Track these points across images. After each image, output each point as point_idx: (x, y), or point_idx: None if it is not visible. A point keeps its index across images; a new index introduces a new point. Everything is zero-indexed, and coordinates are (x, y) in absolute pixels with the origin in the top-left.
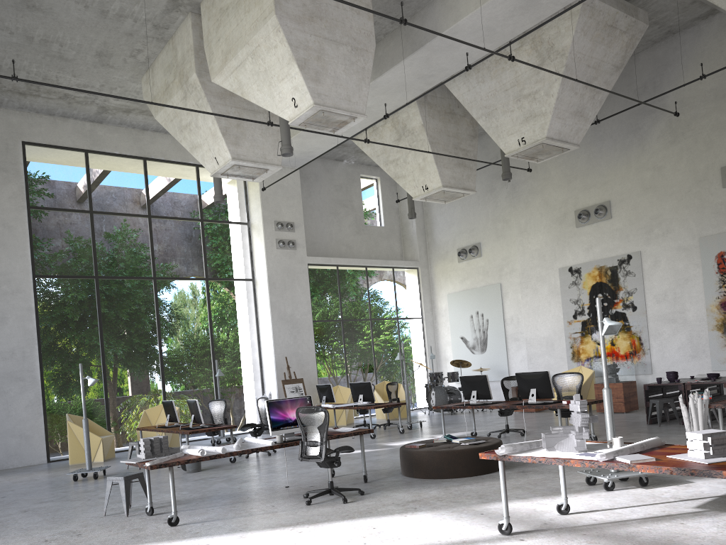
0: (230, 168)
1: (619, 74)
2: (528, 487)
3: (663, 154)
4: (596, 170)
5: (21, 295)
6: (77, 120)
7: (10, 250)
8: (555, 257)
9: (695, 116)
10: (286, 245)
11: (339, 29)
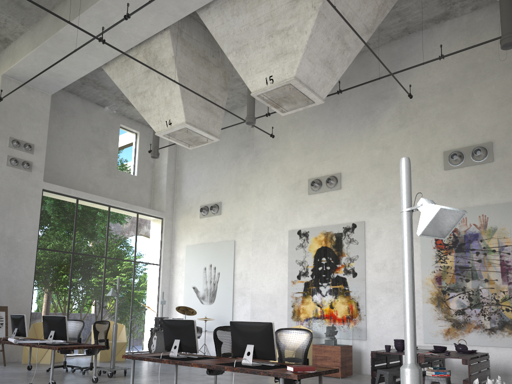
0: None
1: (368, 38)
2: None
3: (392, 135)
4: (331, 145)
5: None
6: None
7: None
8: (286, 219)
9: (423, 105)
10: (20, 165)
11: None
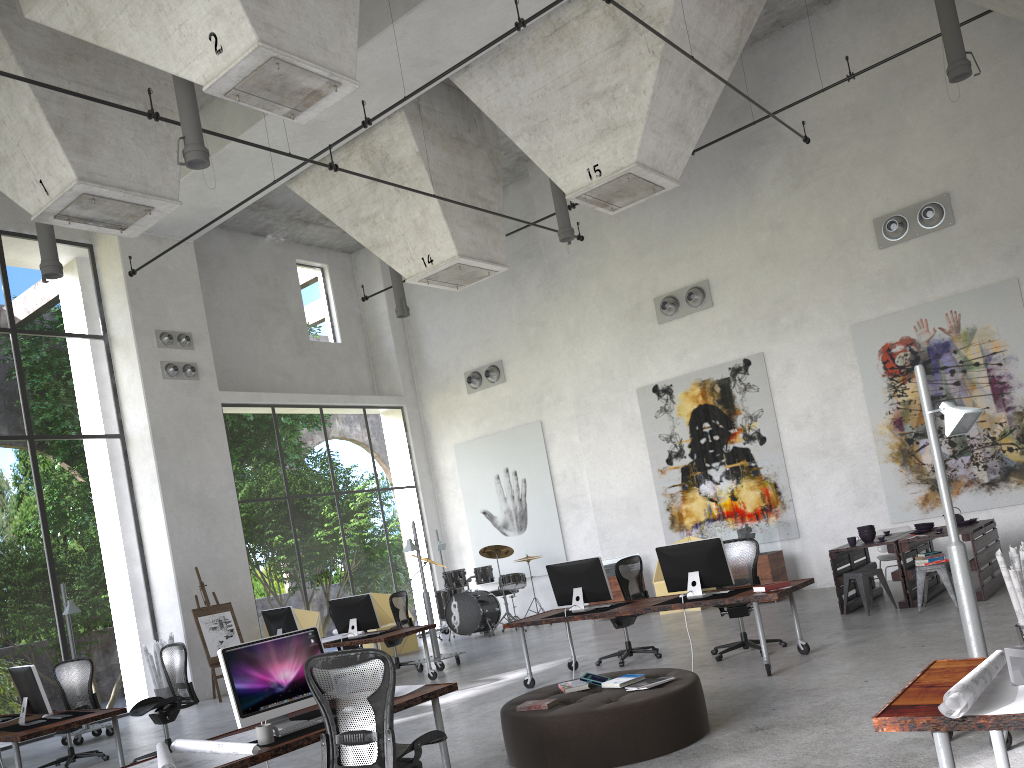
0: (75, 201)
1: (731, 69)
2: (823, 765)
3: (784, 204)
4: (682, 235)
5: None
6: None
7: None
8: (629, 372)
9: (826, 147)
10: (181, 373)
11: None
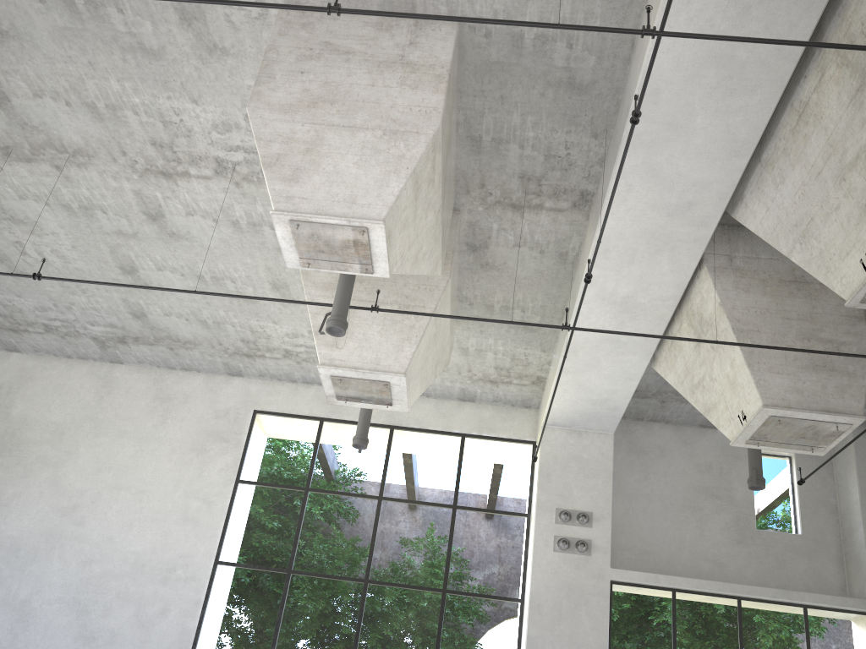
0: (332, 383)
1: None
2: None
3: None
4: None
5: (194, 584)
6: (322, 386)
7: (201, 528)
8: None
9: None
10: (572, 547)
11: (365, 111)
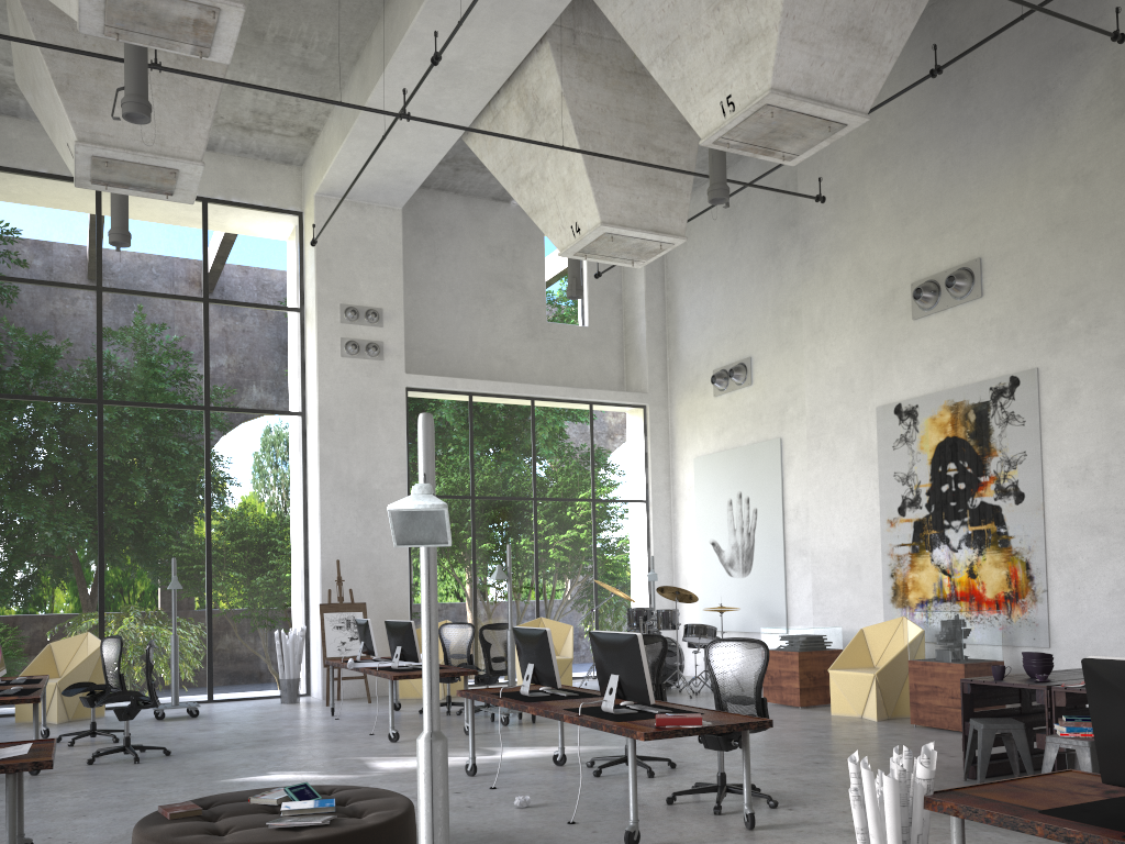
0: (92, 165)
1: None
2: None
3: (1098, 143)
4: (957, 193)
5: None
6: None
7: None
8: (871, 383)
9: None
10: (363, 351)
11: None
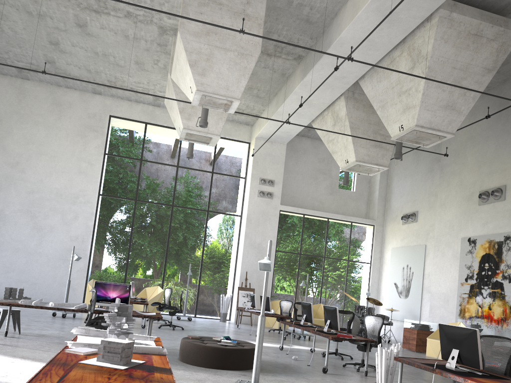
0: (186, 135)
1: (492, 75)
2: (204, 382)
3: None
4: (500, 159)
5: (89, 204)
6: (145, 104)
7: (89, 177)
8: (460, 228)
9: None
10: (265, 195)
11: (230, 40)
